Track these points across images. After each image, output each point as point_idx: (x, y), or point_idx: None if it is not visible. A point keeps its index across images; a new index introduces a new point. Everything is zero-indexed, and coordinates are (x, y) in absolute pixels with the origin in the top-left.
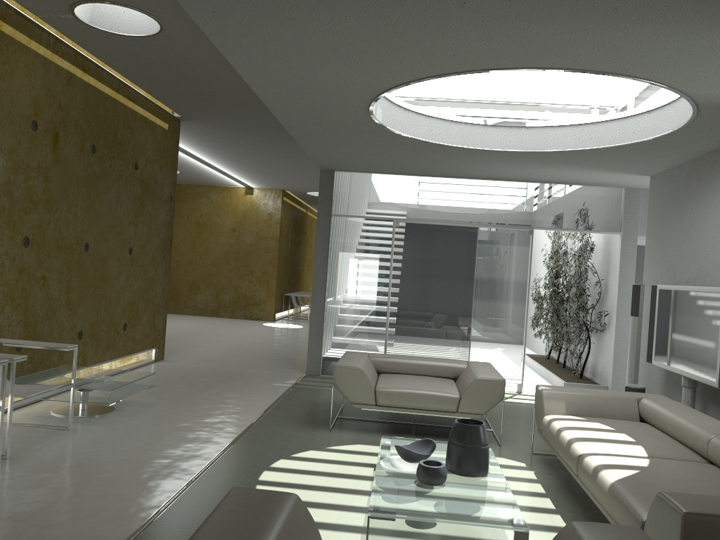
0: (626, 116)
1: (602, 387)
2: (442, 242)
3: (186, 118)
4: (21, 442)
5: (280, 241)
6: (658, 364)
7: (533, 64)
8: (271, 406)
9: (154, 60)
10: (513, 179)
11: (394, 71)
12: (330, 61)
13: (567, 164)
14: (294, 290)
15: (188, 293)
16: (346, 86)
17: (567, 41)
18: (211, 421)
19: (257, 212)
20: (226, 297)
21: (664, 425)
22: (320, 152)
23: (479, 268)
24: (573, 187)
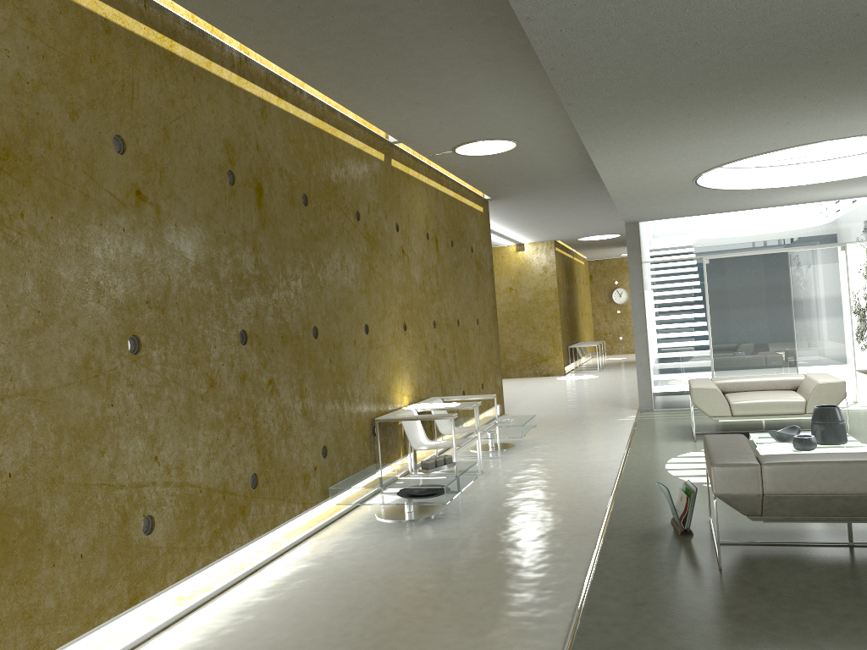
0: None
1: None
2: (754, 271)
3: (494, 198)
4: (478, 465)
5: (558, 293)
6: None
7: (837, 137)
8: (632, 432)
9: (495, 165)
10: (817, 200)
11: (724, 157)
12: (677, 160)
13: None
14: (574, 341)
15: None
16: (682, 170)
17: (863, 124)
18: (595, 444)
19: (531, 267)
20: (512, 357)
21: None
22: (633, 211)
23: (795, 289)
24: None
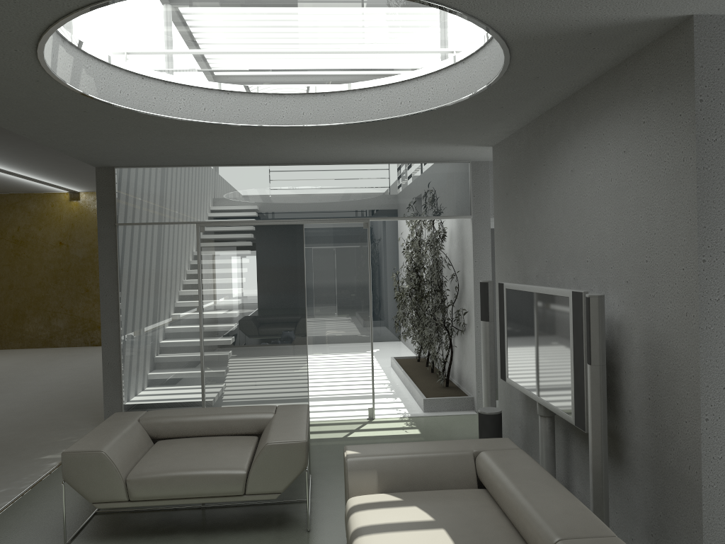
0: (439, 69)
1: (467, 399)
2: (261, 247)
3: None
4: None
5: None
6: (512, 383)
7: None
8: (8, 505)
9: None
10: (339, 162)
11: (6, 0)
12: None
13: (389, 139)
14: None
15: (12, 323)
16: None
17: None
18: None
19: (87, 220)
20: (59, 323)
21: (501, 503)
22: (68, 145)
23: (310, 274)
24: (411, 166)
